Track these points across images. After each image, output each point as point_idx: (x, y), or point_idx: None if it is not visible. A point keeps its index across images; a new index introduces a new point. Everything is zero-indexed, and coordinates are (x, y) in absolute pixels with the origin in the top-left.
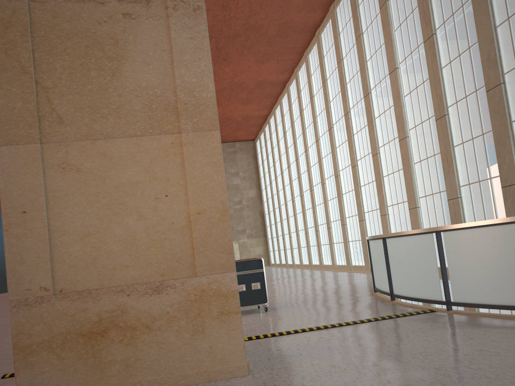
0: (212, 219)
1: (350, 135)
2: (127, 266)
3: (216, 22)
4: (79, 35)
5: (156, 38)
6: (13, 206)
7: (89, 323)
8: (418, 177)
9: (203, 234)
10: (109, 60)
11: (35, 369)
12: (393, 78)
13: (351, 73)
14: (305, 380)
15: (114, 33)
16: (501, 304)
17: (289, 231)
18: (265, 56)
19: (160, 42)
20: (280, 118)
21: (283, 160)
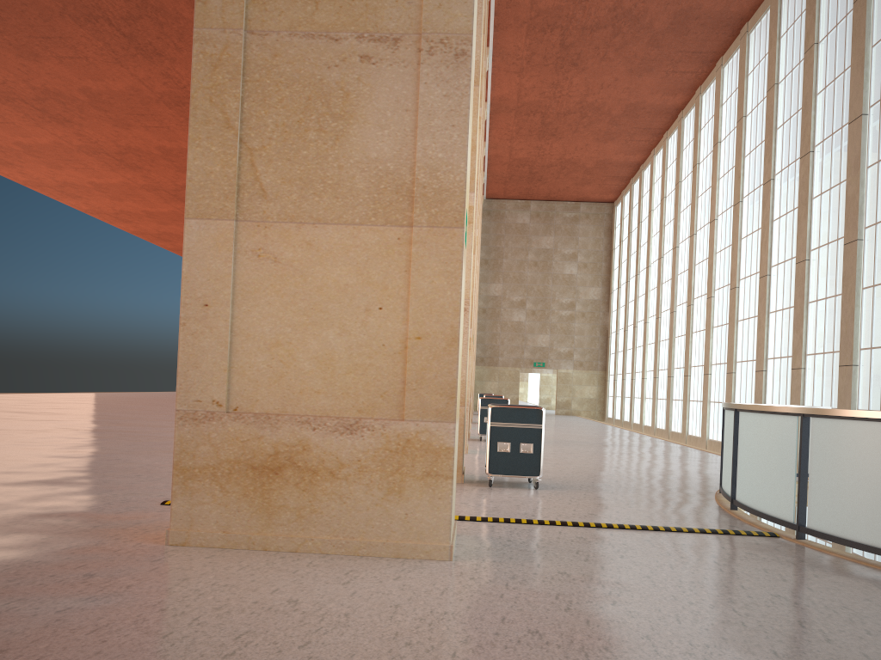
0: (435, 349)
1: (766, 221)
2: (318, 392)
3: (565, 2)
4: (301, 82)
5: (398, 93)
6: (195, 296)
7: (263, 455)
8: (865, 313)
9: (420, 367)
10: (334, 118)
11: (194, 497)
12: (854, 131)
13: (788, 111)
14: (513, 580)
15: (345, 83)
16: (870, 545)
17: (644, 368)
18: (645, 63)
19: (404, 98)
20: (661, 171)
21: (654, 244)
